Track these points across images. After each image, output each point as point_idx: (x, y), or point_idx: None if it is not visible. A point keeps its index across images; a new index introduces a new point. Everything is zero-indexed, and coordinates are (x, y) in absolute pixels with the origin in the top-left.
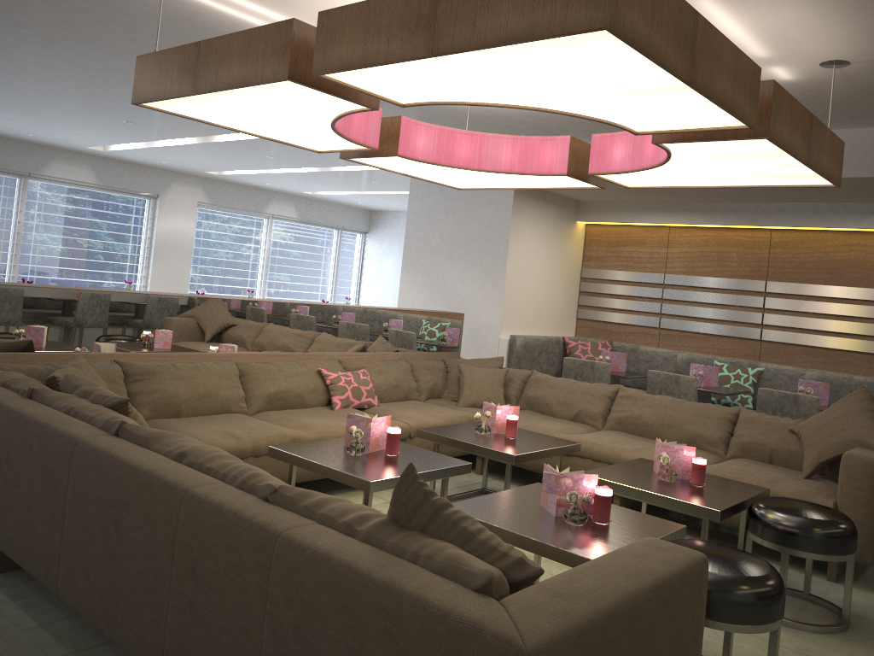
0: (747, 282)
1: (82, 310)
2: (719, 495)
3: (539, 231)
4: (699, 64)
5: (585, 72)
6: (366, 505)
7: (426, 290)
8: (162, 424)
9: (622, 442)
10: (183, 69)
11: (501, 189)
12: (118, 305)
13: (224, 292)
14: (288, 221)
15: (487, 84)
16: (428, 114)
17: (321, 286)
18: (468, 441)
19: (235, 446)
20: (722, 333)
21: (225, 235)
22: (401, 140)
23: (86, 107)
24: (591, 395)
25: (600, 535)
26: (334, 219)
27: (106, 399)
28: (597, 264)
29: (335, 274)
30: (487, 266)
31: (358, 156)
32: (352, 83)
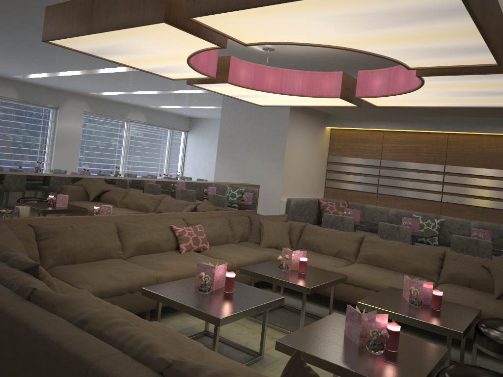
0: (433, 165)
1: (5, 188)
2: (454, 318)
3: (304, 133)
4: (486, 14)
5: (402, 17)
6: (215, 333)
7: (232, 169)
8: (63, 270)
9: (372, 273)
10: (80, 15)
11: (289, 106)
12: (31, 184)
13: (100, 167)
14: (140, 124)
15: (318, 28)
16: (239, 57)
17: (160, 163)
18: (276, 277)
19: (117, 286)
20: (417, 197)
21: (101, 132)
22: (230, 72)
23: (11, 48)
24: (346, 240)
25: (397, 364)
26: (168, 123)
27: (21, 263)
28: (338, 153)
29: (169, 156)
30: (272, 155)
31: (199, 83)
32: (213, 25)
